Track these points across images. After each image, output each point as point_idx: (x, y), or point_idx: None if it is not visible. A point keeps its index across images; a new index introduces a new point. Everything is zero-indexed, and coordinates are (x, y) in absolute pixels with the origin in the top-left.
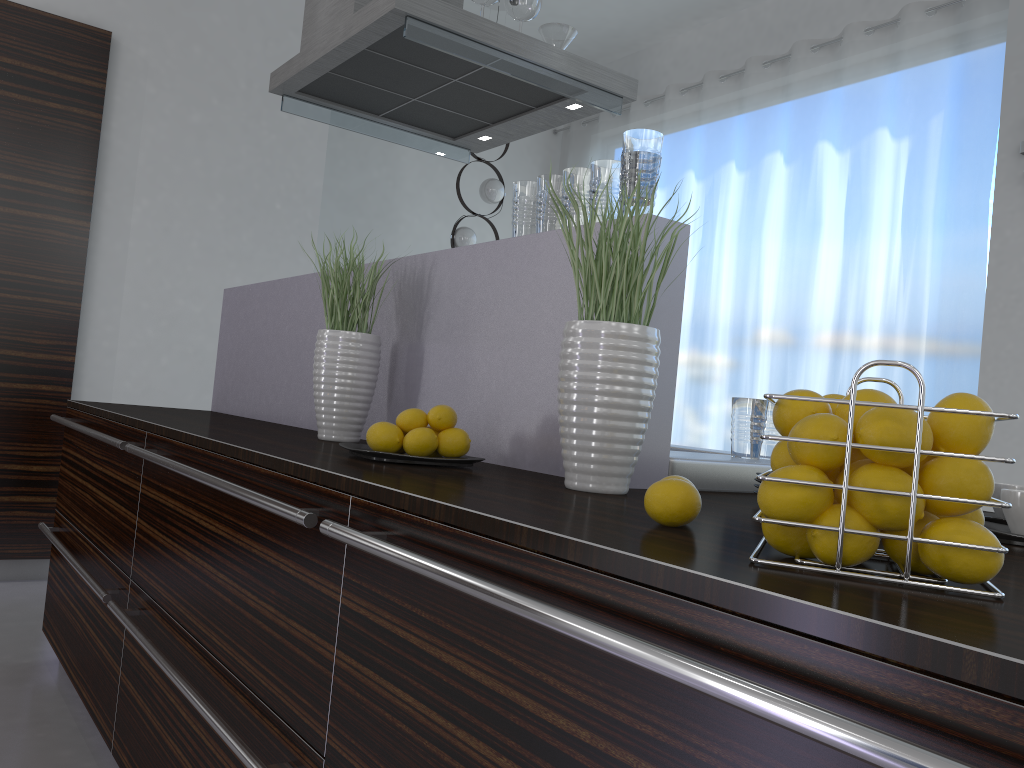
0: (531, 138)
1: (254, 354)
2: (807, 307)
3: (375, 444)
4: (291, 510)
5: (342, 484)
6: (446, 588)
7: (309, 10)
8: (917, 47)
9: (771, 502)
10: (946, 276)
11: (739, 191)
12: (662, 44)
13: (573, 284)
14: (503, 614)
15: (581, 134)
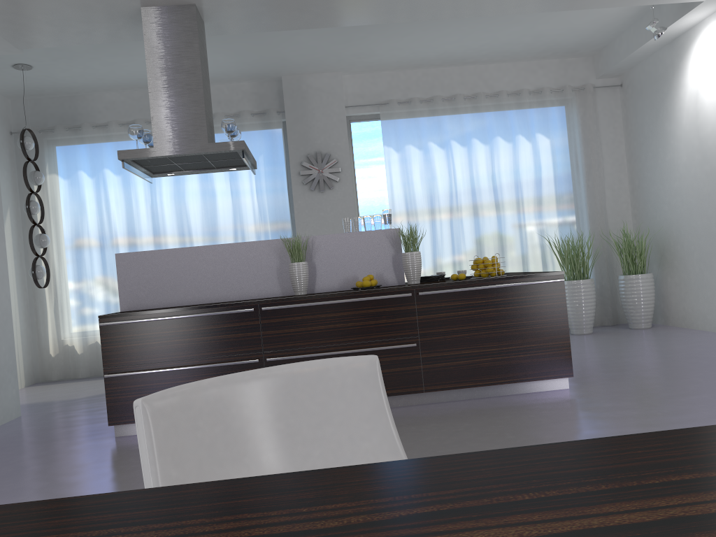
0: (3, 137)
1: (171, 279)
2: (217, 231)
3: (368, 285)
4: (404, 294)
5: (410, 287)
6: (450, 294)
7: (158, 130)
8: (250, 128)
9: (490, 270)
10: (278, 217)
11: (171, 179)
12: (94, 95)
13: (379, 243)
14: (464, 293)
15: (39, 138)
